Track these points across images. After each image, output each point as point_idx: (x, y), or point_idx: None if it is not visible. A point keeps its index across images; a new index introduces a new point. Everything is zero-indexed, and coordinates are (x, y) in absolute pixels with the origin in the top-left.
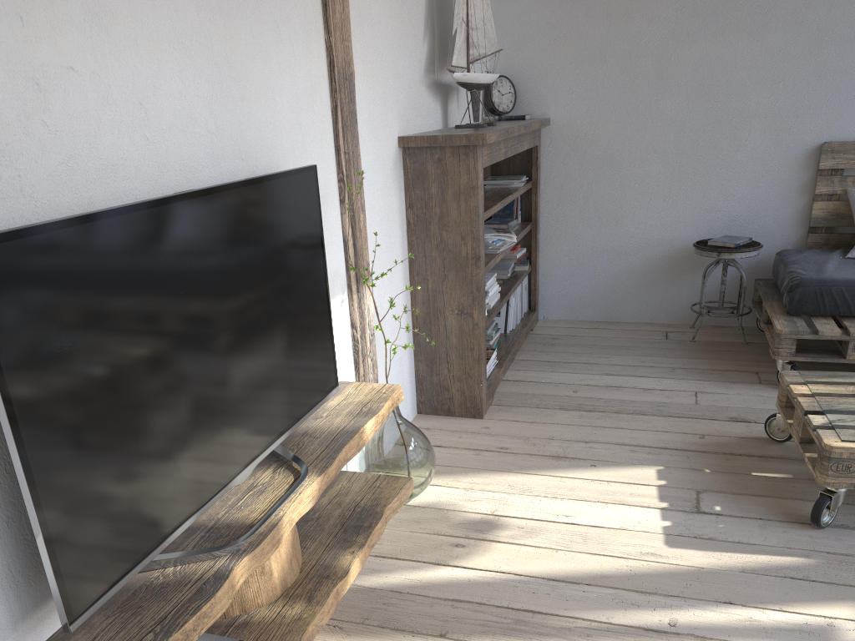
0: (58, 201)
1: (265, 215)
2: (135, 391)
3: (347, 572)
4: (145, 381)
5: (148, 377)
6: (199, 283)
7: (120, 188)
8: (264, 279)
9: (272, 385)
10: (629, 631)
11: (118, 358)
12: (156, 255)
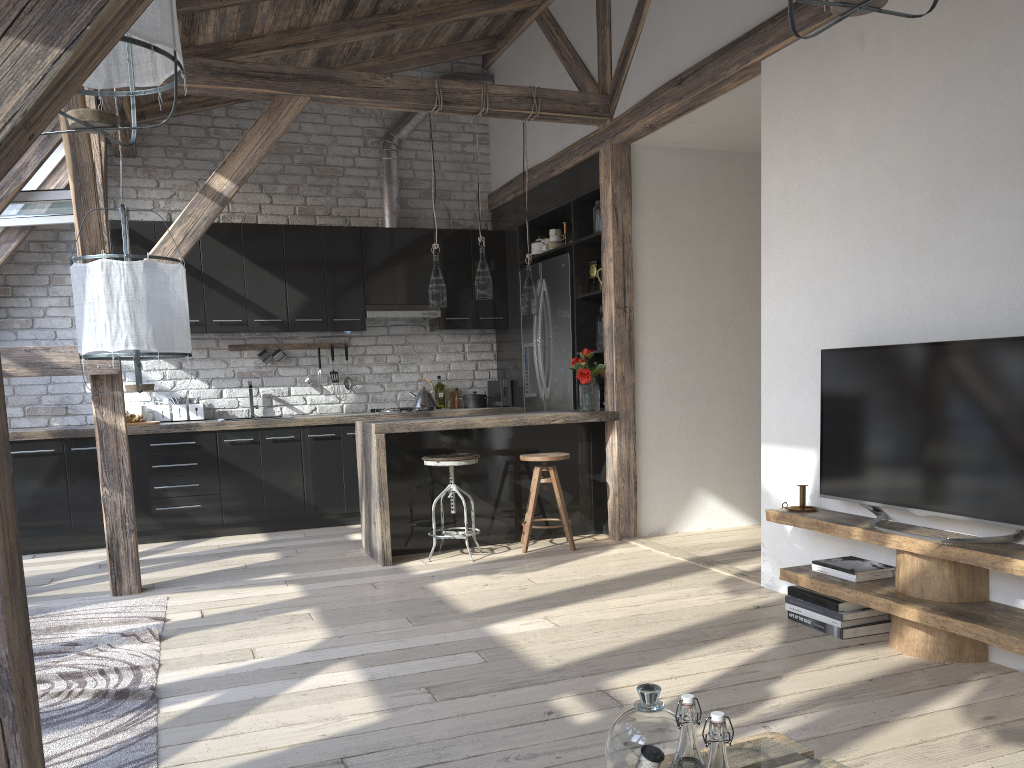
0: (899, 342)
1: (984, 364)
2: (866, 425)
3: (900, 604)
4: (872, 423)
5: (873, 422)
6: (914, 390)
7: (933, 339)
8: (971, 404)
9: (962, 476)
10: (782, 715)
11: (862, 407)
12: (891, 370)
